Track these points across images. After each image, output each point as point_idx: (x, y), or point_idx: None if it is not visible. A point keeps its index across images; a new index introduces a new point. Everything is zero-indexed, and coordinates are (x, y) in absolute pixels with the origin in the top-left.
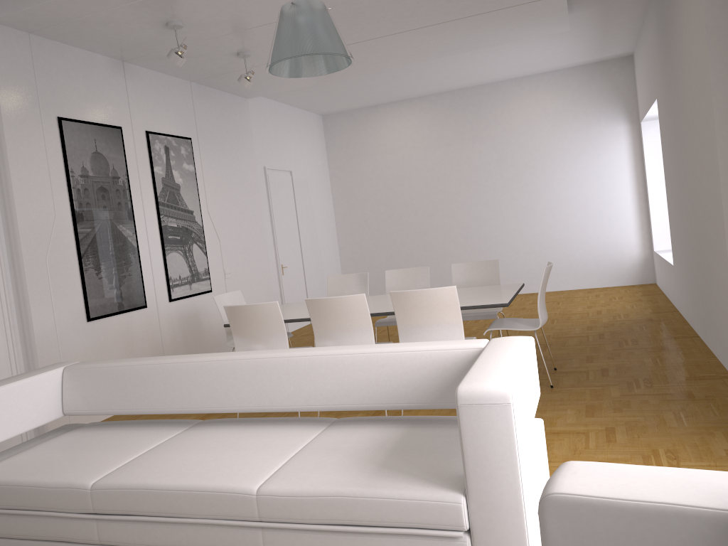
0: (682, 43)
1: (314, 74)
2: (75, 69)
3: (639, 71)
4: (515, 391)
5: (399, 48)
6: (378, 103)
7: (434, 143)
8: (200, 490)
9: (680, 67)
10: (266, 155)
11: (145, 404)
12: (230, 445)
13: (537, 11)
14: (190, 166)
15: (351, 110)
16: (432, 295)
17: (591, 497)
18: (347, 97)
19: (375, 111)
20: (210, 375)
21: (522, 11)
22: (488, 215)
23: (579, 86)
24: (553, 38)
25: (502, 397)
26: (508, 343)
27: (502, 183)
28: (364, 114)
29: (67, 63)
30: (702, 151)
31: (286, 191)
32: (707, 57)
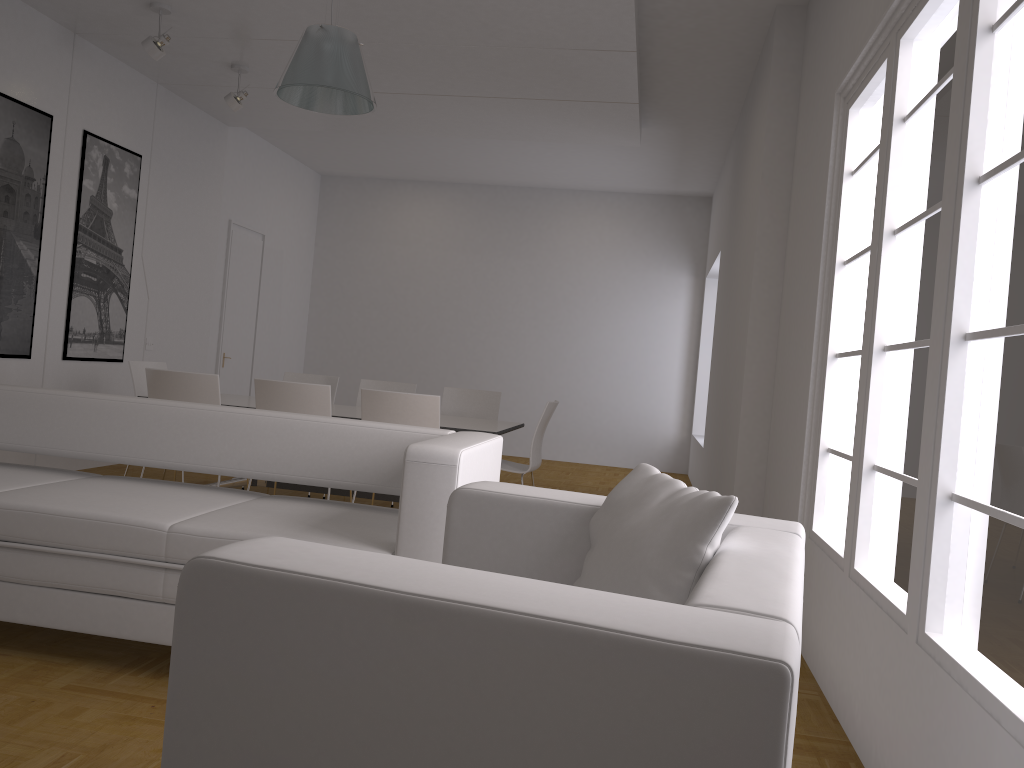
0: (745, 189)
1: (328, 111)
2: (9, 25)
3: (714, 217)
4: (463, 456)
5: (437, 114)
6: (398, 177)
7: (458, 245)
8: (102, 519)
9: (740, 216)
10: (235, 205)
11: (36, 441)
12: (140, 494)
13: (605, 115)
14: (132, 191)
15: (361, 178)
16: (410, 401)
17: (491, 492)
18: (359, 159)
19: (392, 186)
20: (128, 418)
21: (587, 110)
22: (506, 350)
23: (646, 218)
24: (622, 152)
25: (450, 458)
26: (474, 434)
27: (533, 315)
28: (377, 187)
29: (1, 16)
30: (741, 310)
31: (252, 259)
32: (758, 208)
